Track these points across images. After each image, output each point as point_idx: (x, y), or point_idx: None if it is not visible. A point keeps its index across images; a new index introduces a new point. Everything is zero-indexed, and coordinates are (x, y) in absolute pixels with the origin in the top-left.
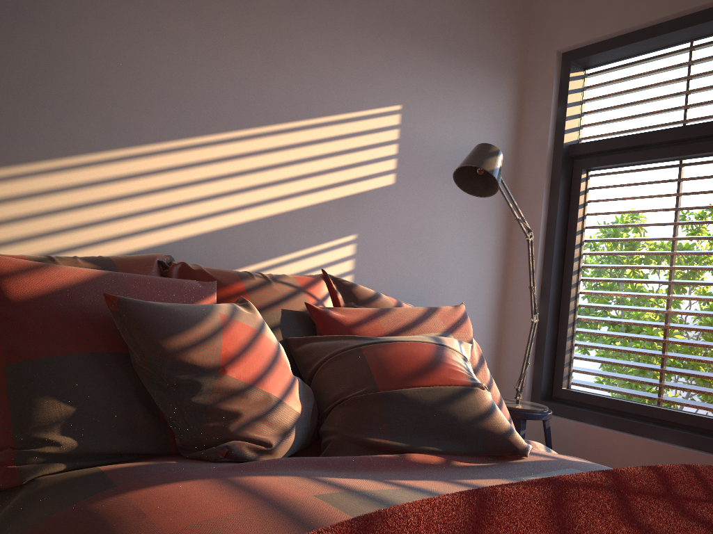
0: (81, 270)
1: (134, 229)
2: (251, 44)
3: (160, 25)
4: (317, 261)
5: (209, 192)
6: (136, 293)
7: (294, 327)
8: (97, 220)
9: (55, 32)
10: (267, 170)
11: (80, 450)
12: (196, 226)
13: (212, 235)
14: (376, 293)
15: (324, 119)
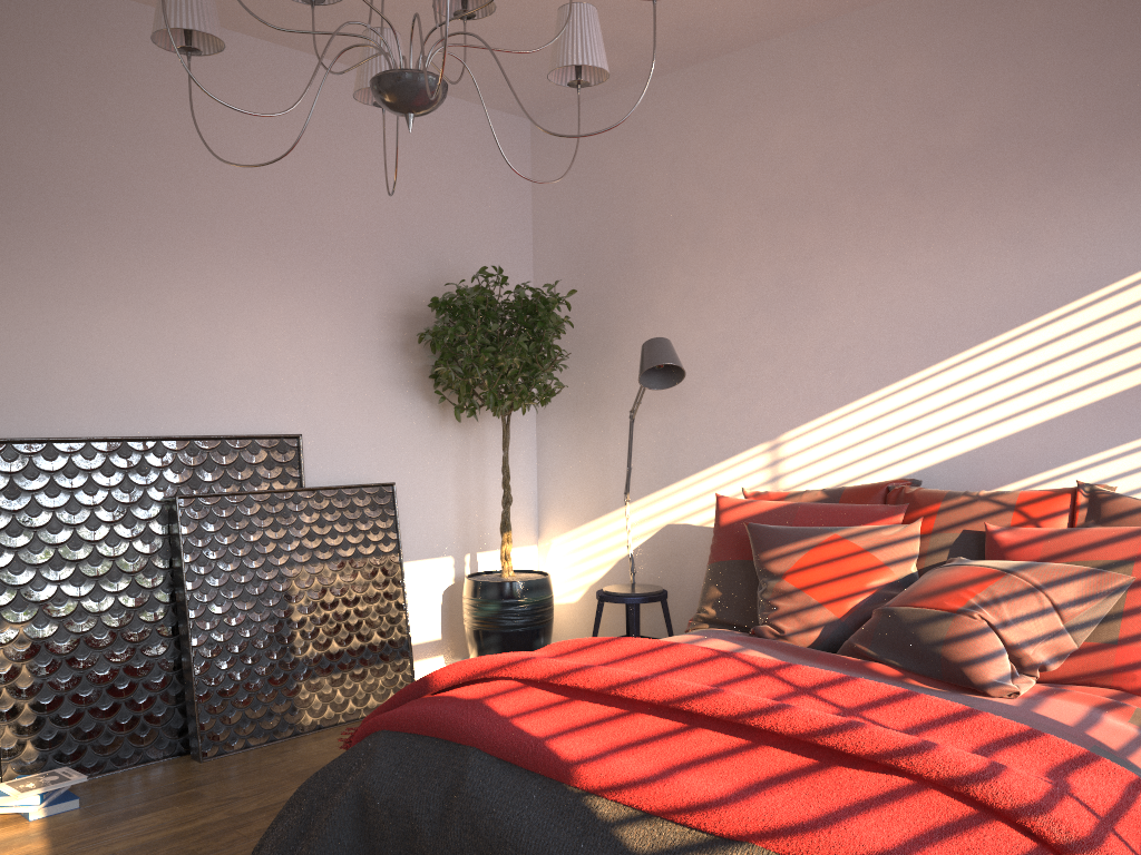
0: (771, 503)
1: (900, 456)
2: (1000, 242)
3: (906, 267)
4: (1118, 467)
5: (968, 409)
6: (799, 518)
7: (967, 548)
8: (870, 453)
9: (829, 310)
10: (1034, 370)
11: (716, 618)
12: (957, 445)
13: (975, 452)
14: (1140, 508)
15: (1111, 288)
